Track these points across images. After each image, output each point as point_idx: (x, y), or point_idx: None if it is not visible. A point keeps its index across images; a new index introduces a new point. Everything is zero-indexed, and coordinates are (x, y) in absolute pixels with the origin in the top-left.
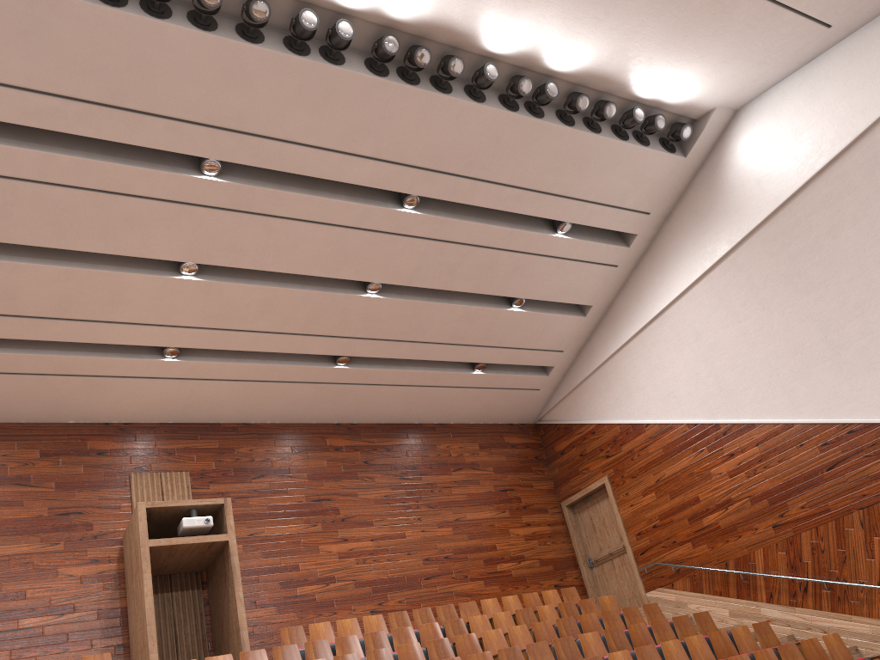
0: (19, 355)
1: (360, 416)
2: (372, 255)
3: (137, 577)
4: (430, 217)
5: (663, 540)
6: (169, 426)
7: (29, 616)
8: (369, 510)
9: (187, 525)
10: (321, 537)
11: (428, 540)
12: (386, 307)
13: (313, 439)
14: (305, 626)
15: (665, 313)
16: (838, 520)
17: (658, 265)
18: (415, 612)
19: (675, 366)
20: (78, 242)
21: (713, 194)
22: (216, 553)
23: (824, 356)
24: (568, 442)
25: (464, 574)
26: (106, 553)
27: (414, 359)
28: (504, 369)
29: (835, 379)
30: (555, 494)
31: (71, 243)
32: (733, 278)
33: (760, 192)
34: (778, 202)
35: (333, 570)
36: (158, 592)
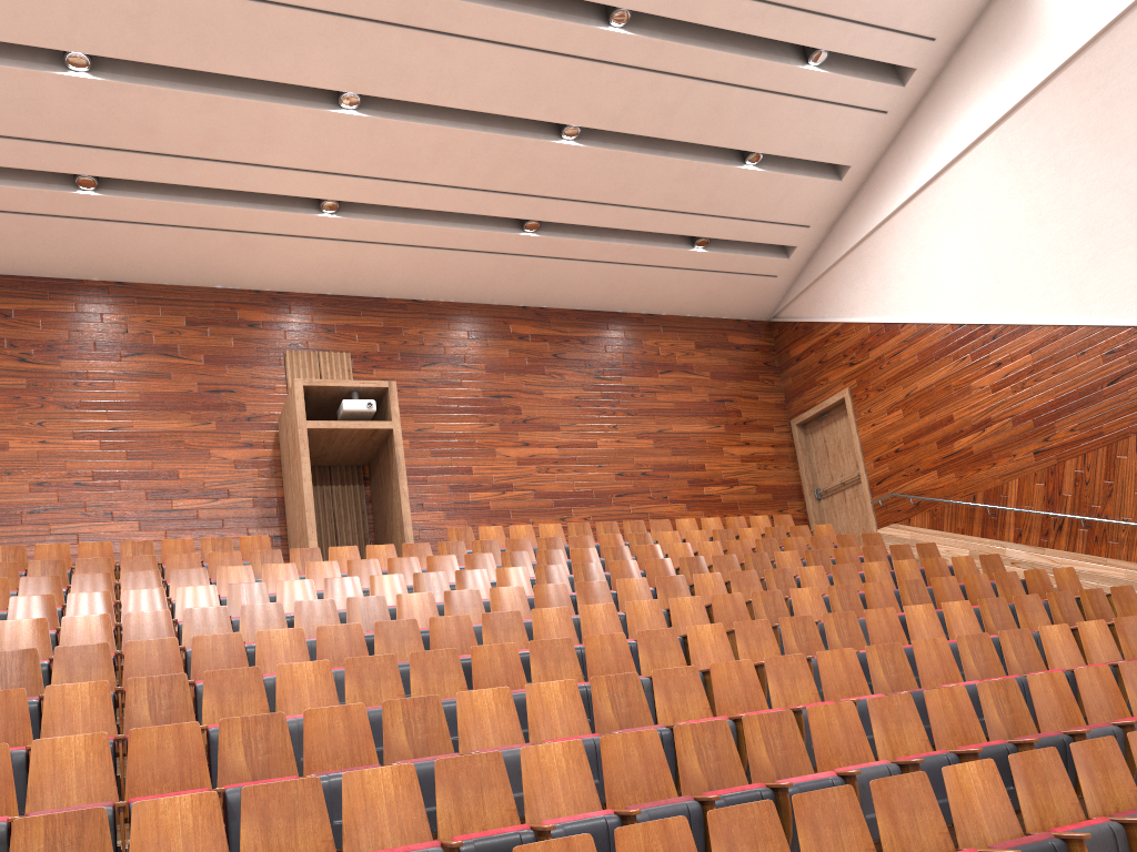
0: (160, 202)
1: (551, 299)
2: (569, 89)
3: (294, 462)
4: (644, 40)
5: (905, 467)
6: (328, 299)
7: (183, 498)
8: (555, 412)
9: (348, 408)
10: (499, 439)
11: (623, 453)
12: (585, 158)
13: (493, 324)
14: (476, 535)
15: (940, 178)
16: (1110, 446)
17: (940, 112)
18: (599, 525)
19: (945, 249)
20: (223, 64)
21: (1020, 14)
22: (380, 443)
23: (1127, 239)
24: (806, 345)
25: (663, 495)
26: (261, 437)
27: (619, 229)
28: (732, 248)
29: (1136, 269)
30: (785, 410)
31: (216, 65)
32: (1029, 131)
33: (1078, 12)
34: (1098, 26)
35: (510, 477)
36: (317, 484)
